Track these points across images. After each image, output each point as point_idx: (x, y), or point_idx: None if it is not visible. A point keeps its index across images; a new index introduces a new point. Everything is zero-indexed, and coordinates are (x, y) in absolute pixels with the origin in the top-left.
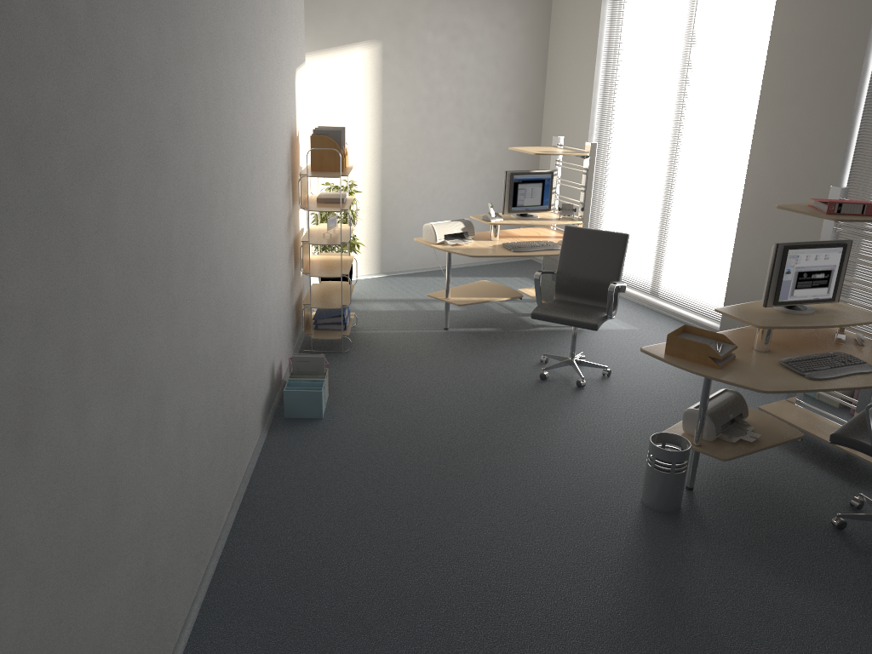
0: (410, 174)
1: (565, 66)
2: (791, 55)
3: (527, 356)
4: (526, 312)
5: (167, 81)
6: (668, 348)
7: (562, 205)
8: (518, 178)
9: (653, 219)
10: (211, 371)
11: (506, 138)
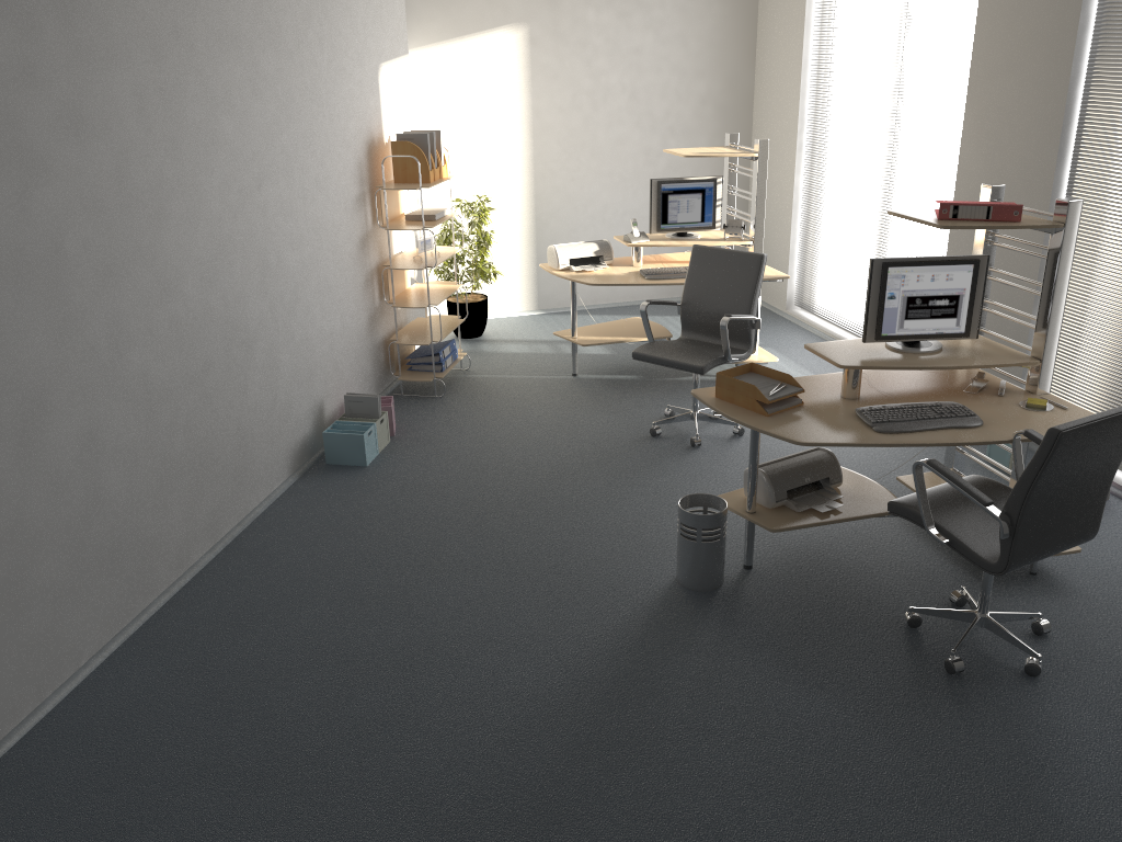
0: (572, 188)
1: (774, 42)
2: (1003, 11)
3: (653, 409)
4: None
5: (49, 82)
6: (718, 390)
7: (728, 221)
8: (667, 187)
9: (865, 239)
10: (159, 395)
11: (701, 139)
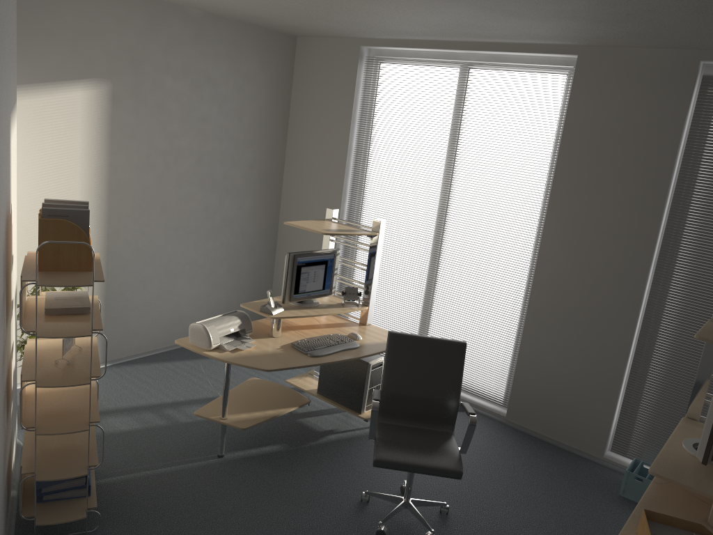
0: (142, 242)
1: (312, 127)
2: (590, 145)
3: (340, 492)
4: (302, 411)
5: None
6: None
7: (346, 289)
8: (301, 260)
9: (421, 294)
10: None
11: (247, 199)
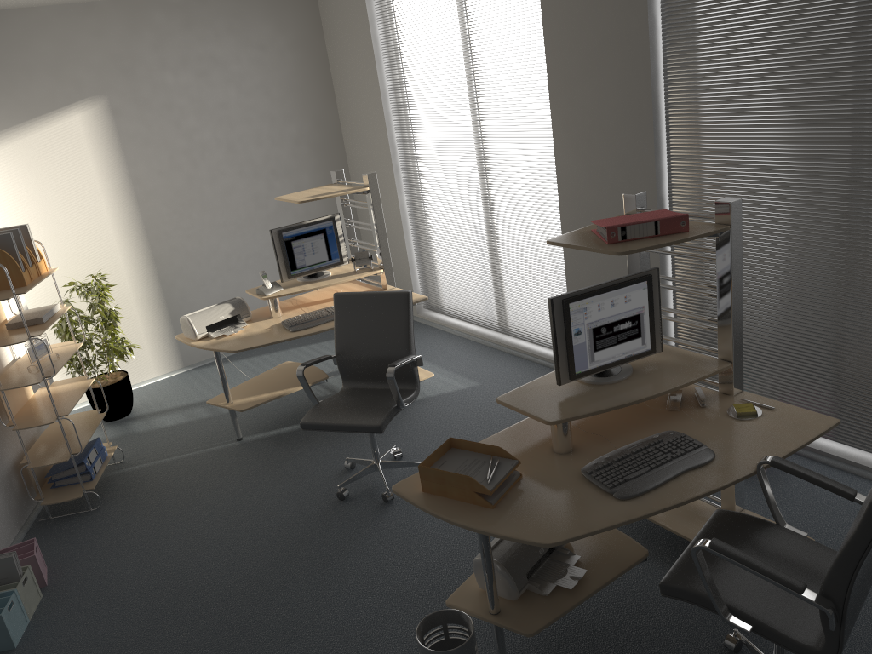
0: (191, 245)
1: (350, 80)
2: (569, 23)
3: (331, 462)
4: None
5: None
6: (425, 484)
7: (355, 255)
8: (289, 235)
9: (478, 243)
10: None
11: (303, 176)
